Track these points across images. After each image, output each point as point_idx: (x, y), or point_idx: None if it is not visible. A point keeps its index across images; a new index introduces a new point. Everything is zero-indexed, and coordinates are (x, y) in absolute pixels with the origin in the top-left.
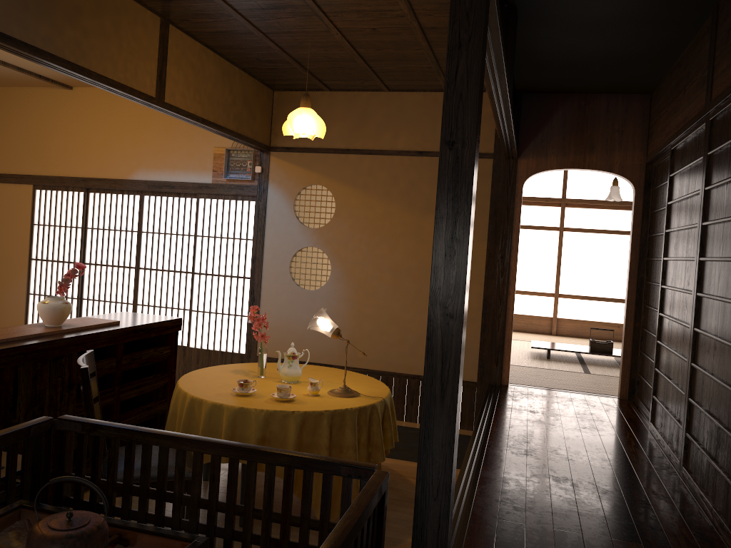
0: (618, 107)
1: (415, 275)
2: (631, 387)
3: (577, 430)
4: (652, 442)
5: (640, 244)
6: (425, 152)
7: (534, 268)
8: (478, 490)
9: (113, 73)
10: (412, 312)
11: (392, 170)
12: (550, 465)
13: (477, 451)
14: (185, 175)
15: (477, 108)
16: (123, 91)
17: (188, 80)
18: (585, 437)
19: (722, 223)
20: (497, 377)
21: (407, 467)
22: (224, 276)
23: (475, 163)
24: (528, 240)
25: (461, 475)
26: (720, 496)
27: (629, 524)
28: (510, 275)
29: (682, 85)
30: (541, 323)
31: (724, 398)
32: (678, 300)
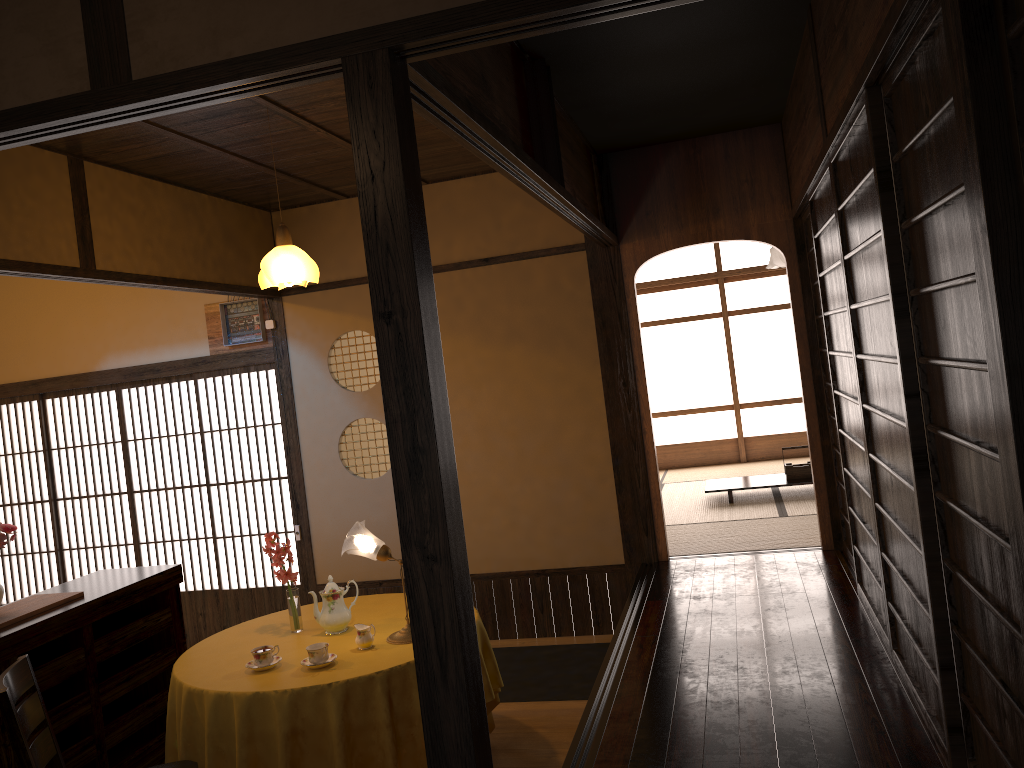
0: (740, 148)
1: (512, 430)
2: (835, 530)
3: (757, 616)
4: (860, 614)
5: (808, 330)
6: (492, 258)
7: (710, 369)
8: (602, 749)
9: (5, 250)
10: (519, 483)
11: (453, 291)
12: (710, 684)
13: (611, 680)
14: (172, 351)
15: (412, 260)
16: (25, 271)
17: (129, 231)
18: (766, 625)
19: (867, 307)
20: (652, 551)
21: (536, 711)
22: (252, 481)
23: (428, 335)
24: (694, 331)
25: (581, 728)
26: (932, 695)
27: (811, 762)
28: (640, 407)
29: (802, 113)
30: (724, 449)
31: (911, 554)
32: (852, 412)
